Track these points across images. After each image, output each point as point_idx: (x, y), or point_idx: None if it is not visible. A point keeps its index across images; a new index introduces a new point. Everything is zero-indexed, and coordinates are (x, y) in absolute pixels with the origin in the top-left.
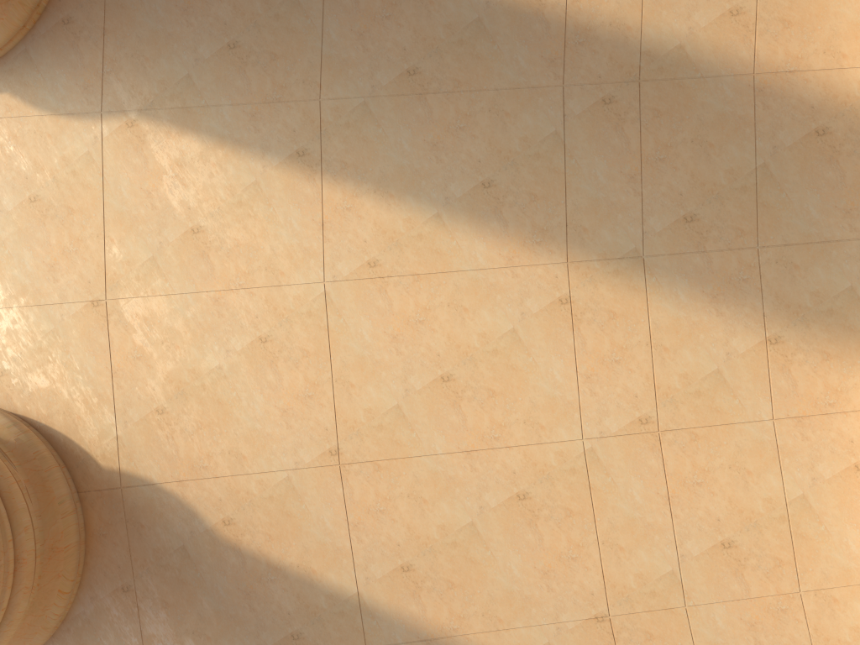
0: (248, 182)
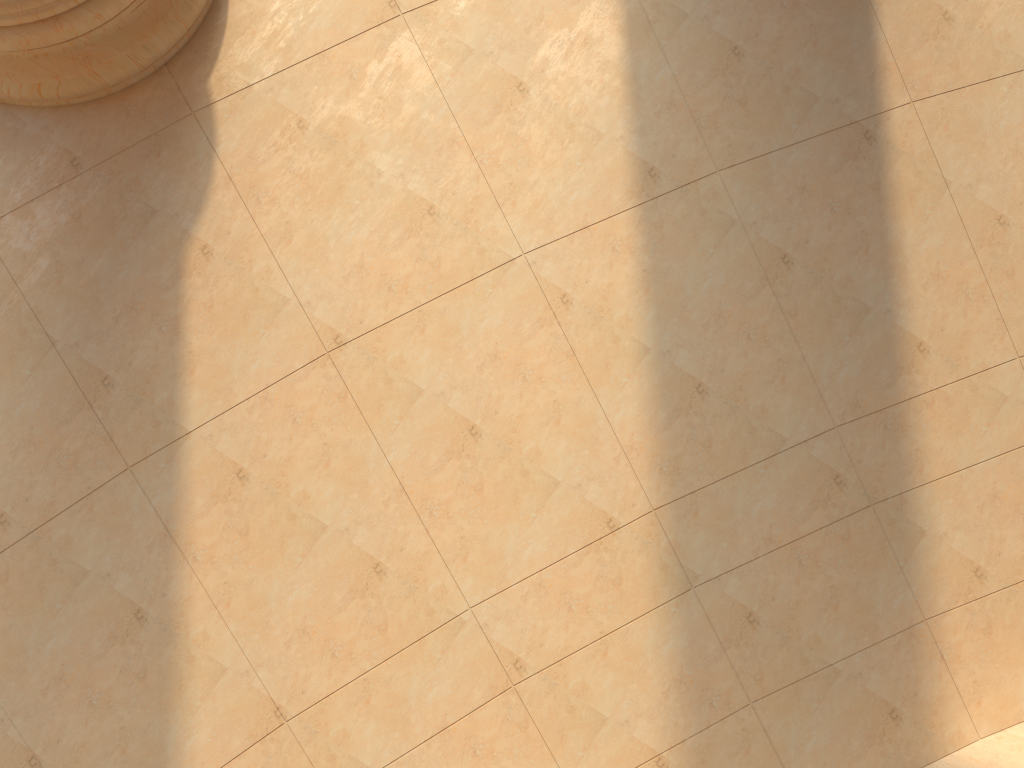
0: (597, 126)
